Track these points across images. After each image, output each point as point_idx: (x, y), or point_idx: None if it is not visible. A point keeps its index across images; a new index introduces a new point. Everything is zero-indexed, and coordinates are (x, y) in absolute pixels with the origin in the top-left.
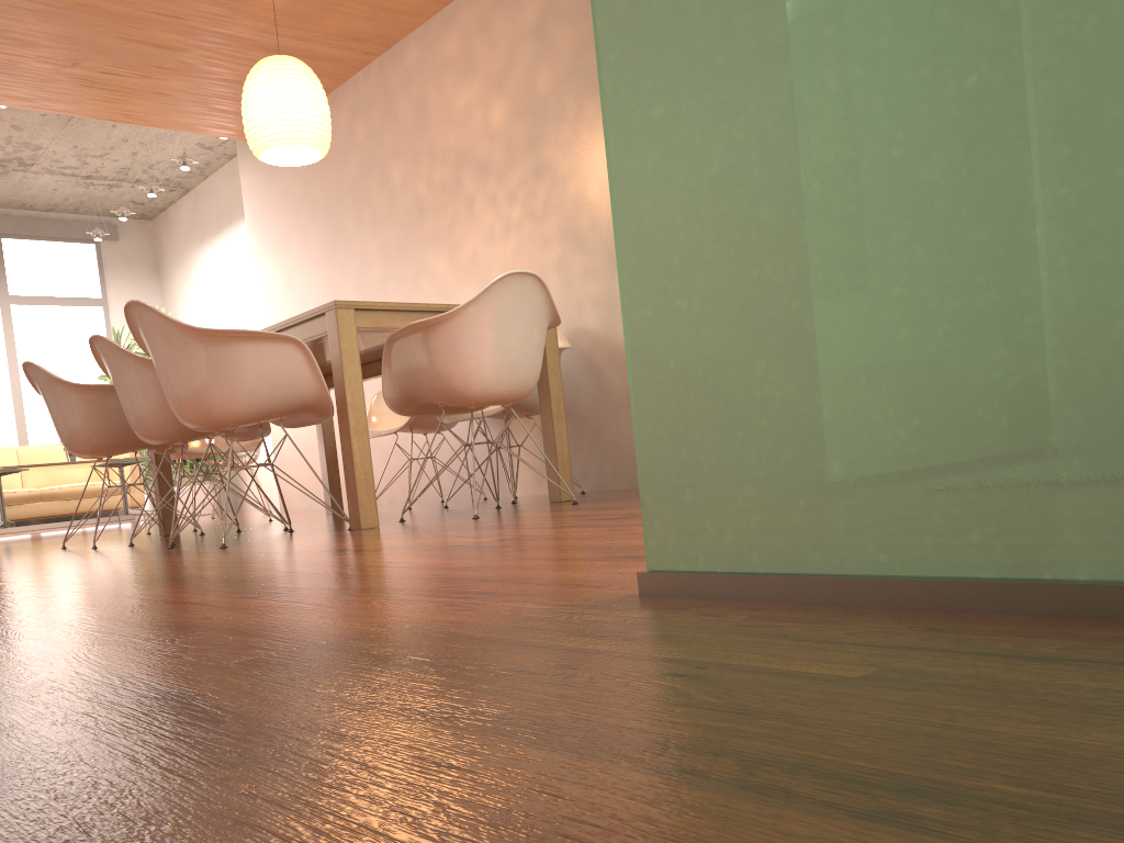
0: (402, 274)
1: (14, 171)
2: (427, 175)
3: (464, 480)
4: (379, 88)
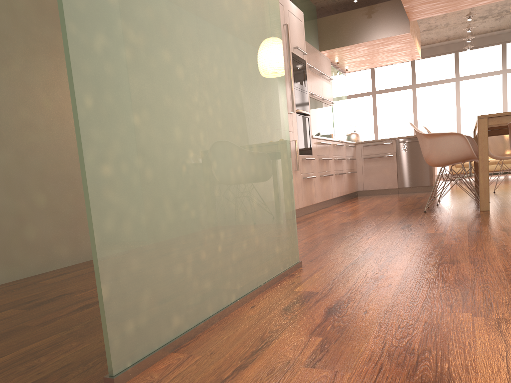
0: None
1: (505, 15)
2: None
3: None
4: None
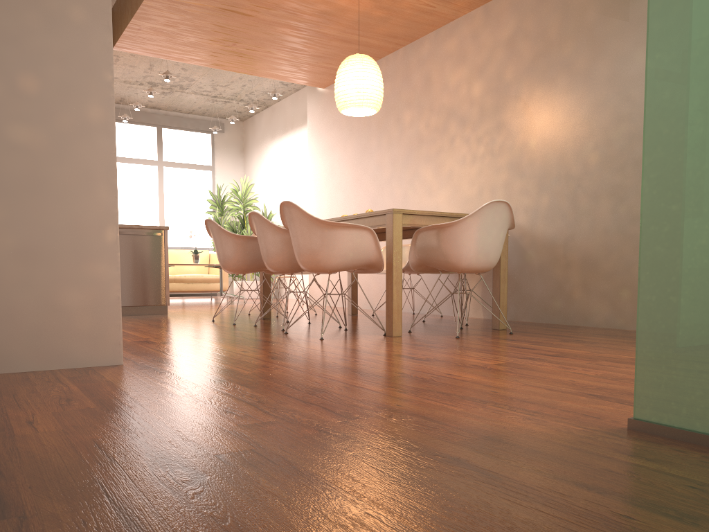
0: (403, 177)
1: (176, 92)
2: (426, 120)
3: (430, 303)
4: (402, 65)
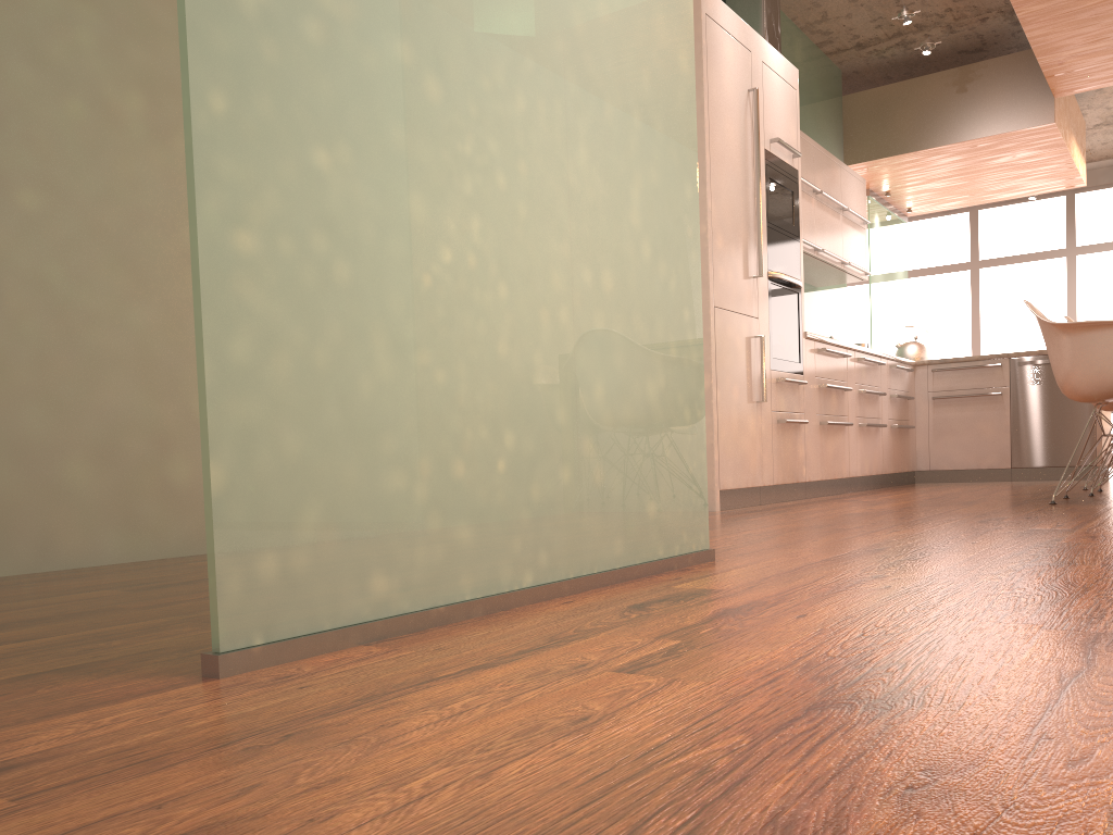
0: None
1: None
2: None
3: None
4: None
